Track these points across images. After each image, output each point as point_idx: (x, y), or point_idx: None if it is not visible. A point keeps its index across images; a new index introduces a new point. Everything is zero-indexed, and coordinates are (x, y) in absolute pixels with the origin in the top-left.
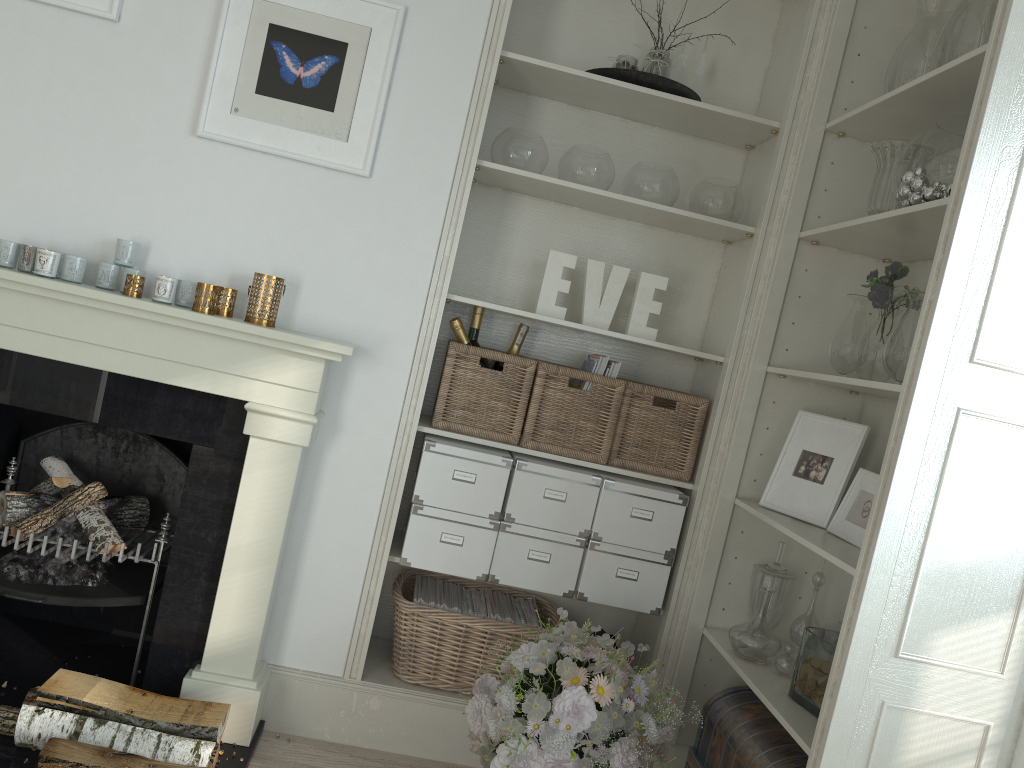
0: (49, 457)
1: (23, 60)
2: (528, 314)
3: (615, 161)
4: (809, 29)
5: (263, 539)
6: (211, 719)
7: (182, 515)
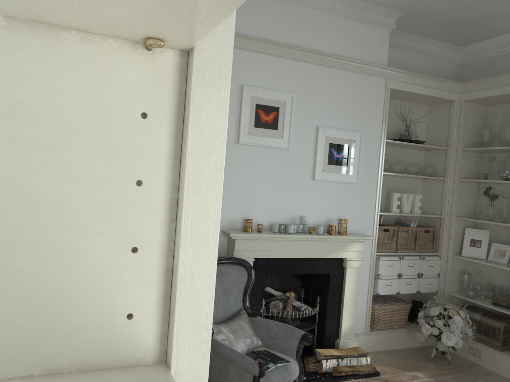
0: (266, 287)
1: (264, 165)
2: (395, 214)
3: (394, 159)
4: (453, 122)
5: (352, 297)
6: (363, 350)
7: (329, 295)
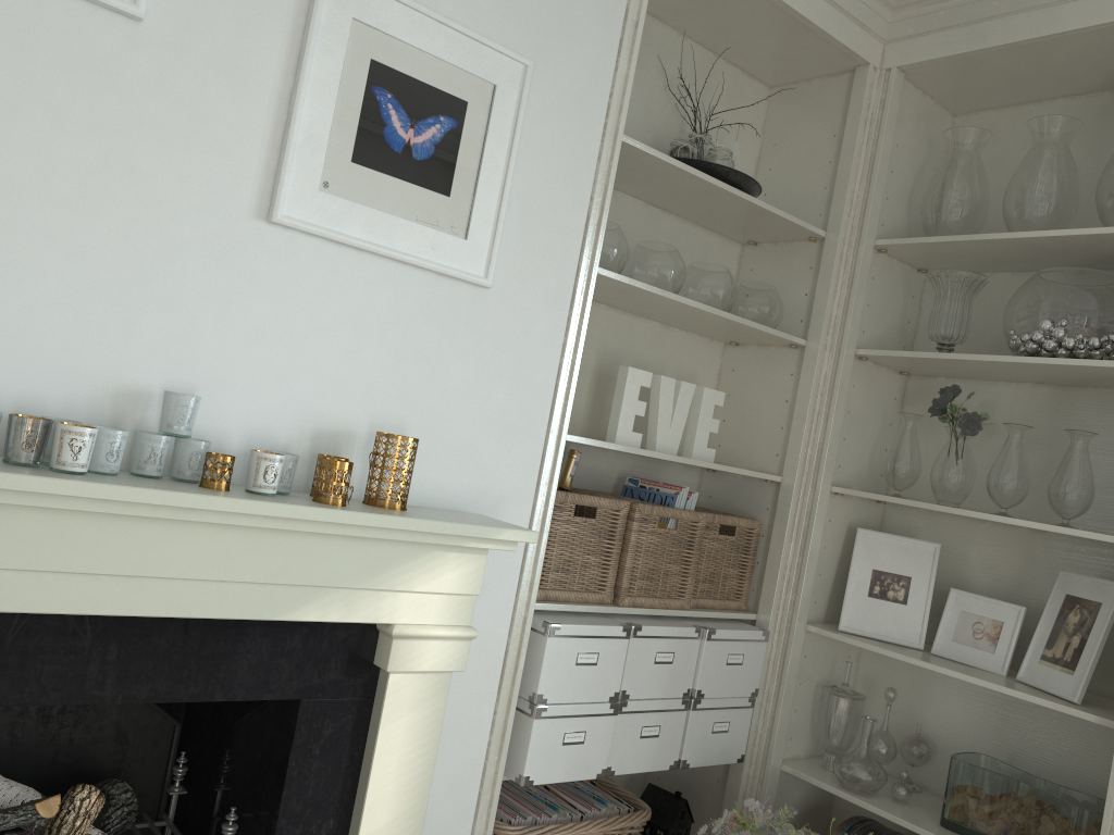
0: None
1: None
2: (629, 449)
3: None
4: (857, 140)
5: (405, 812)
6: None
7: (285, 810)
